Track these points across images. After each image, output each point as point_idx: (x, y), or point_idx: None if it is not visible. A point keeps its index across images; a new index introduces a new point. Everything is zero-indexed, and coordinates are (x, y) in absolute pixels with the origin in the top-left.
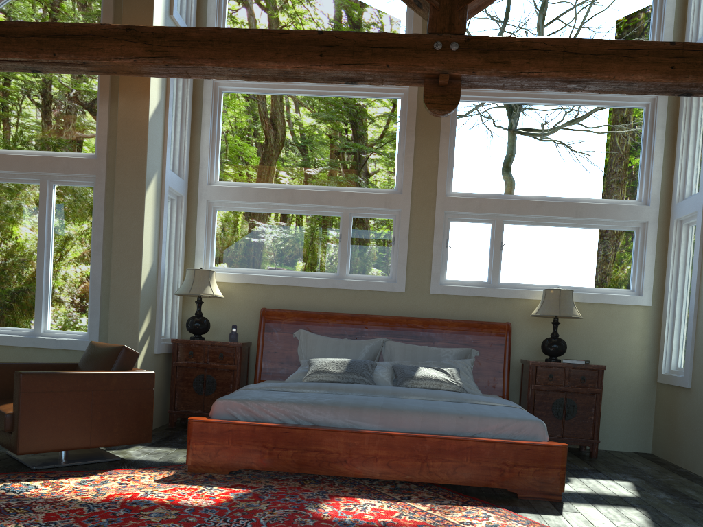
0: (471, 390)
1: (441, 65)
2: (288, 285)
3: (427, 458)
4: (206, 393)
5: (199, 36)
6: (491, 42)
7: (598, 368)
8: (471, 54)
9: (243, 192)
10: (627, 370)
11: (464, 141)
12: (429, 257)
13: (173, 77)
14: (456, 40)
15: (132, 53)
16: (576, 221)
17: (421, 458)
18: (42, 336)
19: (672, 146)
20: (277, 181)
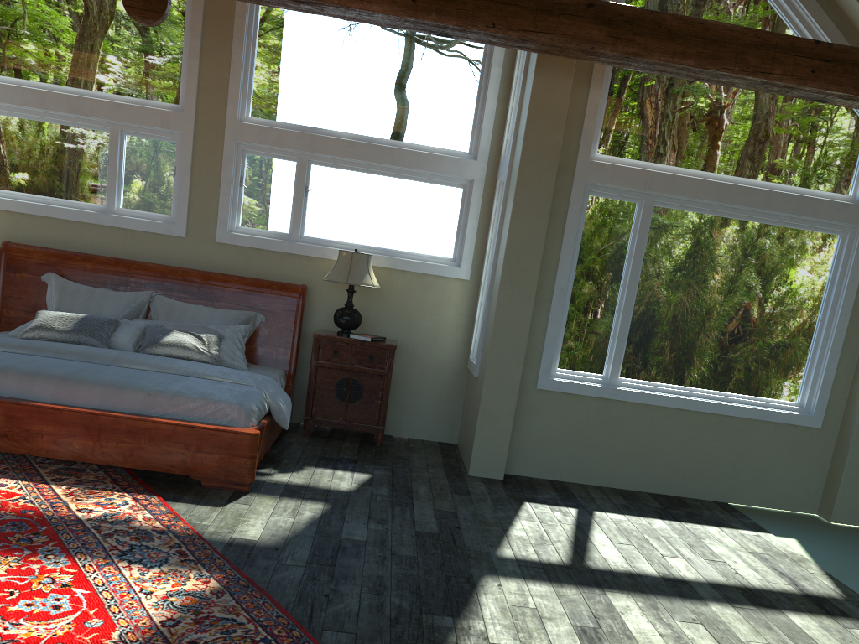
0: (234, 362)
1: None
2: (41, 215)
3: (100, 437)
4: None
5: None
6: None
7: (388, 348)
8: None
9: None
10: (439, 351)
11: (267, 52)
12: (217, 197)
13: None
14: None
15: None
16: (394, 171)
17: (94, 437)
18: None
19: (509, 90)
20: (27, 76)
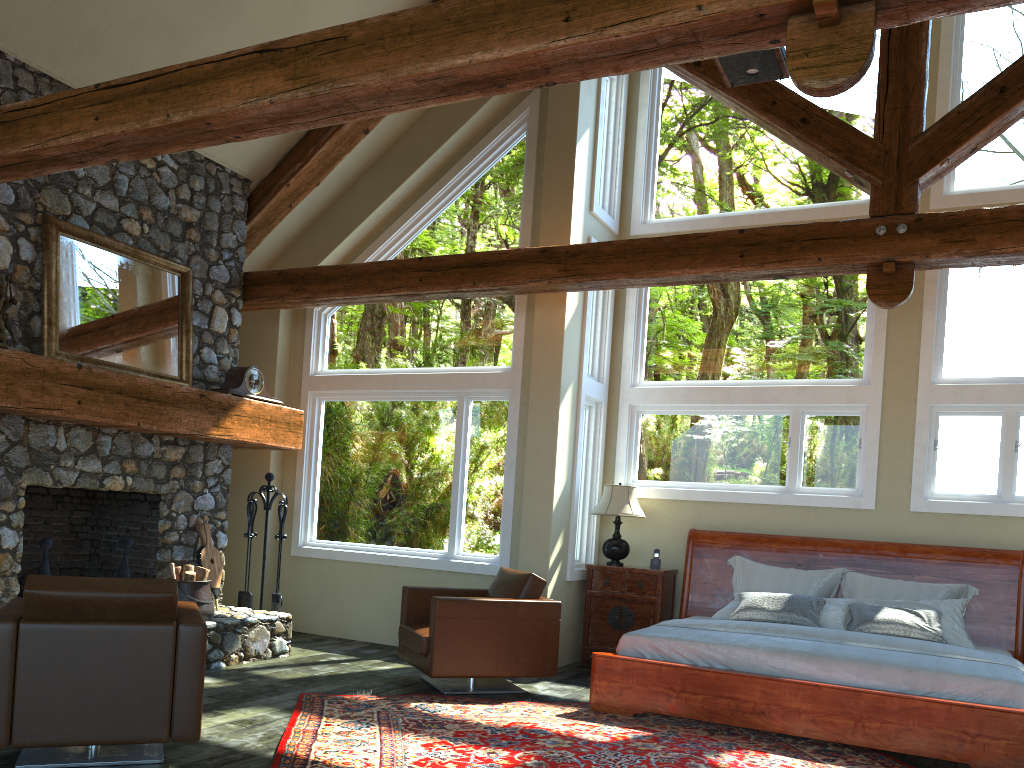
0: (957, 641)
1: (885, 252)
2: (723, 501)
3: (862, 716)
4: (622, 628)
5: (612, 250)
6: (950, 219)
7: None
8: (923, 235)
9: (670, 393)
10: None
11: (959, 311)
12: (908, 464)
13: (587, 290)
14: (903, 221)
15: (546, 275)
16: None
17: (855, 716)
18: (455, 559)
19: None
20: (711, 377)
